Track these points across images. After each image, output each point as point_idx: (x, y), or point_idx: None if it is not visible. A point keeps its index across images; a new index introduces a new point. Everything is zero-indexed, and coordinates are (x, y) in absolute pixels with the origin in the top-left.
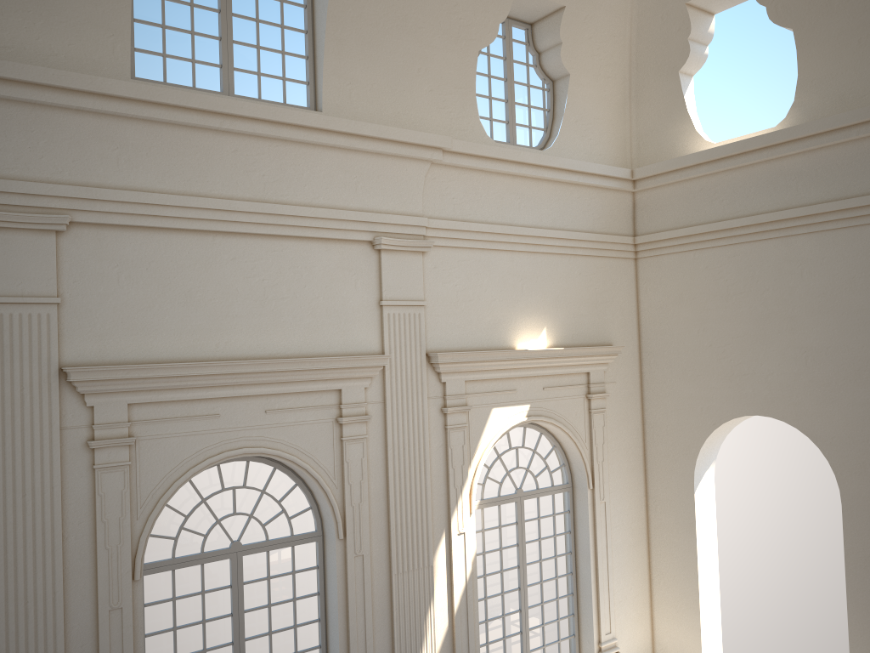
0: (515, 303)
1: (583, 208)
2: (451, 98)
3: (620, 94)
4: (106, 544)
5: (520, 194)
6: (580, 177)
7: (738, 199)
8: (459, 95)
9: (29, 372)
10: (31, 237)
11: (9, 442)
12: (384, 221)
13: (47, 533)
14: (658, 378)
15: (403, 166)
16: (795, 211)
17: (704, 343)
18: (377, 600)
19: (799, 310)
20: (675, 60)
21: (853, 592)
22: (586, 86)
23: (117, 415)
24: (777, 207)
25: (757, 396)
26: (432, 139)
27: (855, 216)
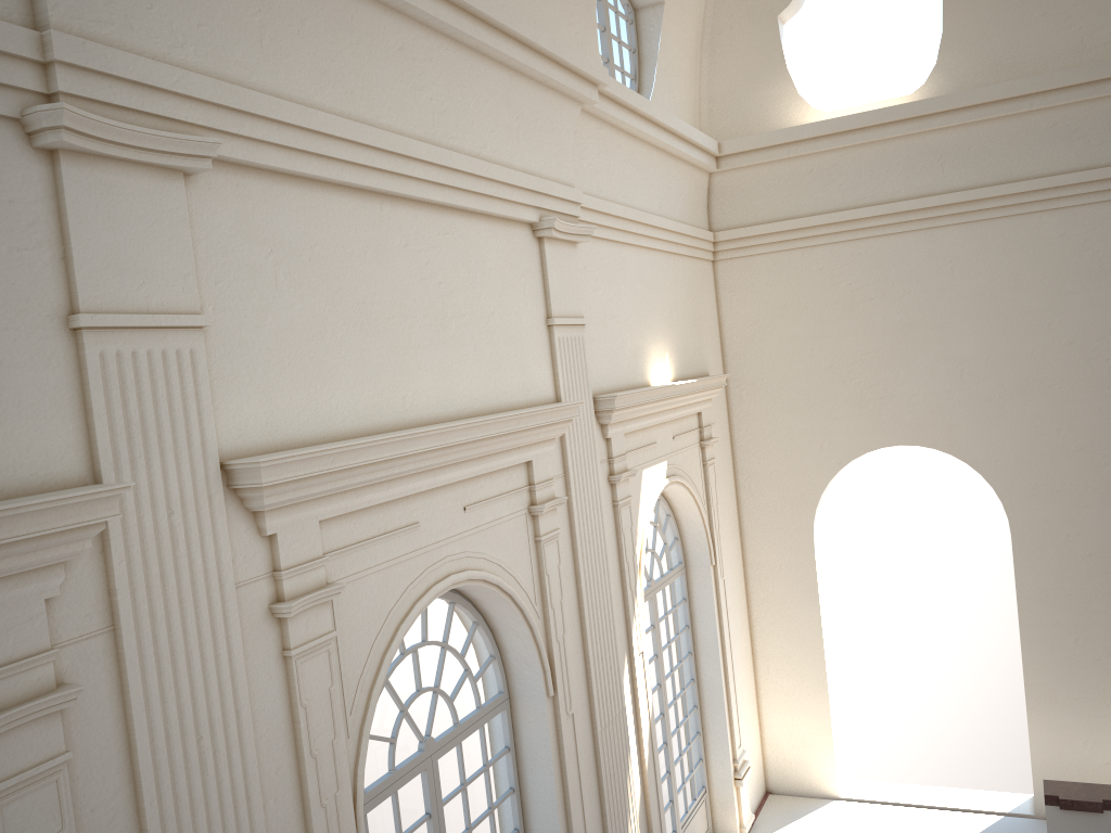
0: (645, 321)
1: (677, 191)
2: (577, 11)
3: (695, 40)
4: (322, 798)
5: (637, 165)
6: (685, 147)
7: (863, 183)
8: (583, 9)
9: (176, 478)
10: (146, 183)
11: (165, 634)
12: (550, 192)
13: (241, 807)
14: (755, 414)
15: (558, 107)
16: (947, 197)
17: (822, 364)
18: (586, 777)
19: (951, 316)
20: (775, 1)
21: (1028, 630)
22: (674, 22)
23: (308, 545)
24: (917, 193)
25: (898, 423)
26: (595, 69)
27: (1019, 203)
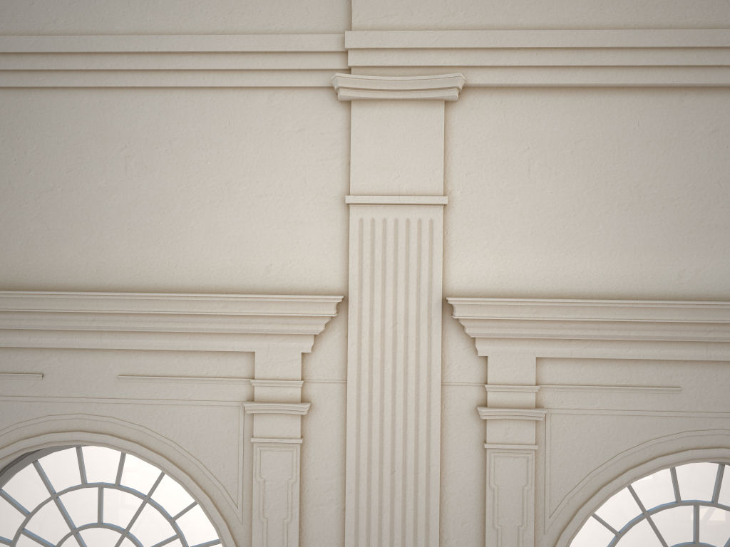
0: None
1: None
2: None
3: None
4: None
5: None
6: None
7: None
8: None
9: (404, 302)
10: (412, 112)
11: (377, 396)
12: None
13: (419, 530)
14: None
15: None
16: None
17: None
18: None
19: None
20: None
21: None
22: None
23: (520, 373)
24: None
25: None
26: None
27: None
